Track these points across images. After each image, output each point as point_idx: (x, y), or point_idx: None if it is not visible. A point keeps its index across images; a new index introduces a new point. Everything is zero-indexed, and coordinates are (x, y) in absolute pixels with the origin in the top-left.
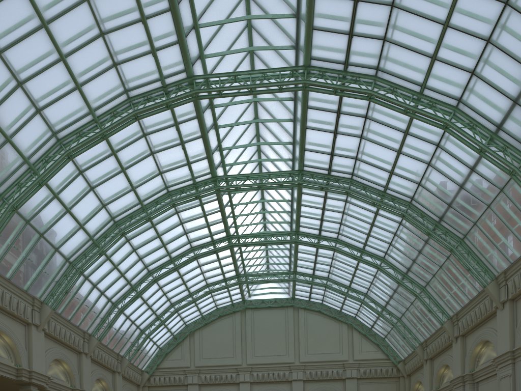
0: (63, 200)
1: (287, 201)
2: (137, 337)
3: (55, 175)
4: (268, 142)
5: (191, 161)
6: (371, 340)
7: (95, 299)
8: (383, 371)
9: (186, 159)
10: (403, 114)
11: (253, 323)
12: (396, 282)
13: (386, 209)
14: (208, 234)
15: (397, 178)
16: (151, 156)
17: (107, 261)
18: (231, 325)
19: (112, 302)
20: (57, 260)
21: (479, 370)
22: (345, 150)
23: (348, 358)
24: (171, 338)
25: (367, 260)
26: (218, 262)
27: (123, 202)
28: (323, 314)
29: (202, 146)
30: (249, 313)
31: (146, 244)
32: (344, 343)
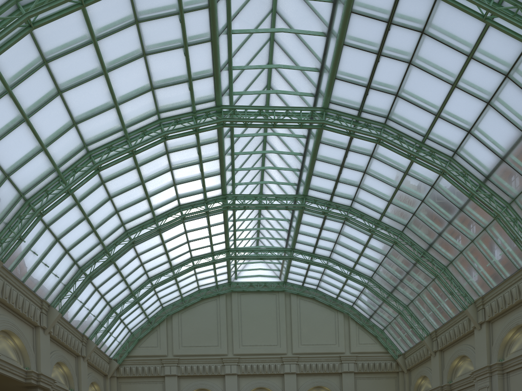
0: (19, 100)
1: (298, 155)
2: (106, 316)
3: (7, 56)
4: (289, 66)
5: (193, 77)
6: (369, 332)
7: (58, 257)
8: (382, 365)
9: (188, 72)
10: (481, 20)
11: (240, 308)
12: (415, 260)
13: (424, 164)
14: (201, 190)
15: (442, 124)
16: (143, 58)
17: (74, 208)
18: (215, 310)
19: (79, 266)
20: (7, 192)
21: (512, 359)
22: (386, 81)
23: (344, 350)
24: (145, 321)
25: (383, 234)
26: (207, 230)
27: (101, 124)
28: (317, 301)
29: (209, 55)
30: (236, 297)
31: (126, 192)
32: (341, 334)
